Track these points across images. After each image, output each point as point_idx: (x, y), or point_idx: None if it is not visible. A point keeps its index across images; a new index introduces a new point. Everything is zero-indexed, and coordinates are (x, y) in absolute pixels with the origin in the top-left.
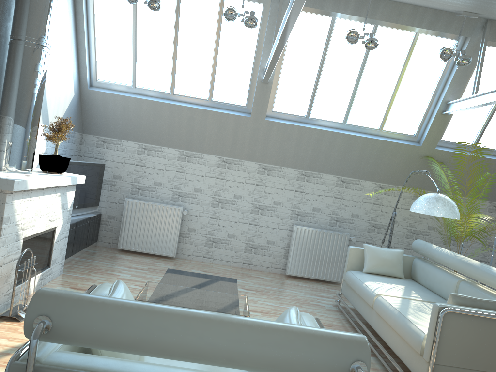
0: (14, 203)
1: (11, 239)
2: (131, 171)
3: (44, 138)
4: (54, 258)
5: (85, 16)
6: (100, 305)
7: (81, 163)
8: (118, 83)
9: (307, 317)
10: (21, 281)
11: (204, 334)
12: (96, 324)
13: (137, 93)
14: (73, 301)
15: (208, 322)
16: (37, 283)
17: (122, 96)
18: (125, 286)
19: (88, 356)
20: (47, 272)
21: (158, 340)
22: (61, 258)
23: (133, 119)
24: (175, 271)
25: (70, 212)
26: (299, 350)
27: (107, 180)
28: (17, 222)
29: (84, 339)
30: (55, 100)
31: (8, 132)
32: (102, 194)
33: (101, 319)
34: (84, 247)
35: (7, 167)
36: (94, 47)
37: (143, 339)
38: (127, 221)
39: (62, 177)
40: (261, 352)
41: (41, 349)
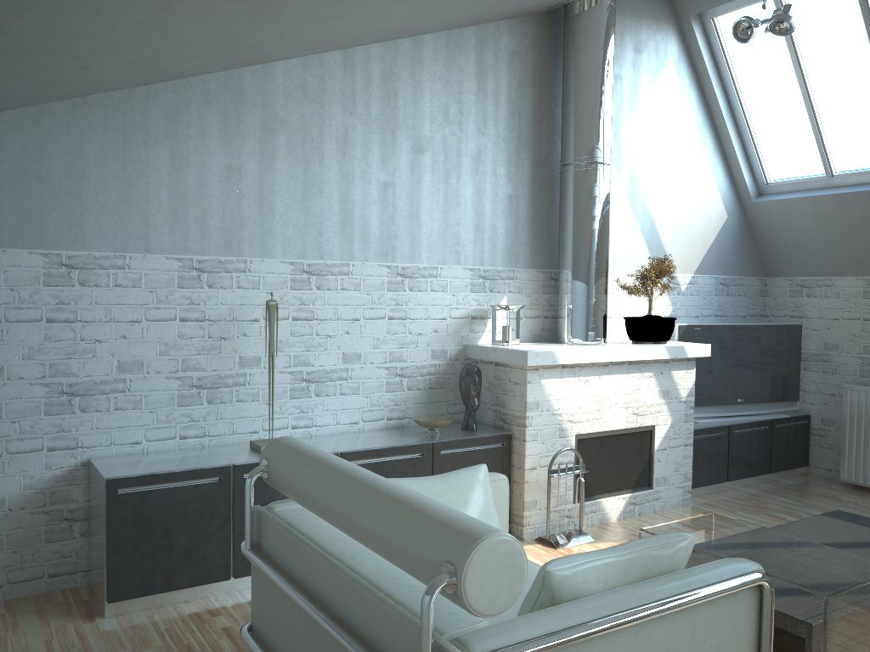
0: (544, 383)
1: (549, 433)
2: (854, 332)
3: (664, 294)
4: (660, 476)
5: (717, 89)
6: (296, 454)
7: (738, 327)
8: (803, 177)
9: (728, 564)
10: (585, 498)
11: (338, 494)
12: (285, 472)
13: (837, 186)
14: (285, 448)
15: (349, 481)
16: (622, 507)
17: (808, 198)
18: (474, 470)
19: (315, 517)
20: (647, 496)
21: (312, 496)
22: (681, 478)
23: (841, 235)
24: (844, 516)
25: (689, 404)
26: (399, 532)
27: (814, 353)
28: (557, 410)
29: (282, 488)
30: (681, 233)
31: (564, 291)
32: (809, 380)
33: (288, 467)
34: (763, 471)
35: (566, 338)
36: (746, 130)
37: (305, 493)
38: (852, 429)
39: (644, 346)
40: (371, 527)
41: (290, 502)
